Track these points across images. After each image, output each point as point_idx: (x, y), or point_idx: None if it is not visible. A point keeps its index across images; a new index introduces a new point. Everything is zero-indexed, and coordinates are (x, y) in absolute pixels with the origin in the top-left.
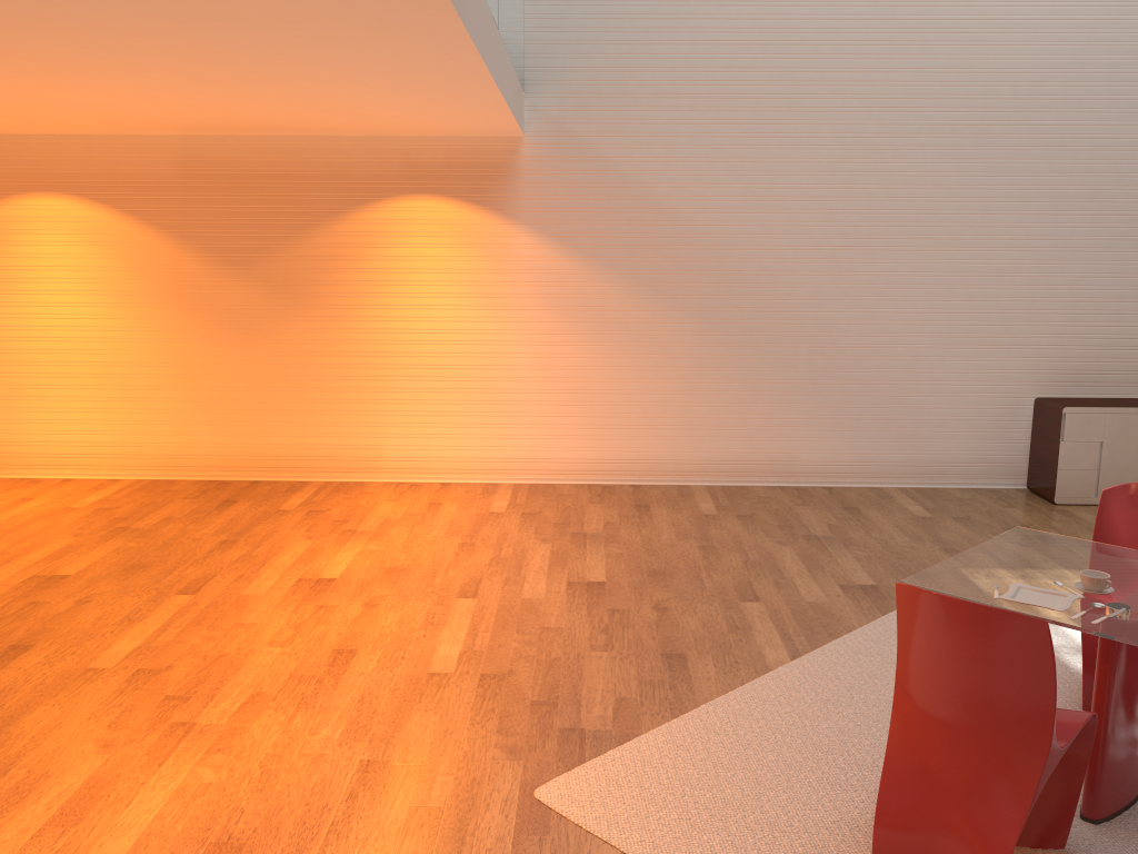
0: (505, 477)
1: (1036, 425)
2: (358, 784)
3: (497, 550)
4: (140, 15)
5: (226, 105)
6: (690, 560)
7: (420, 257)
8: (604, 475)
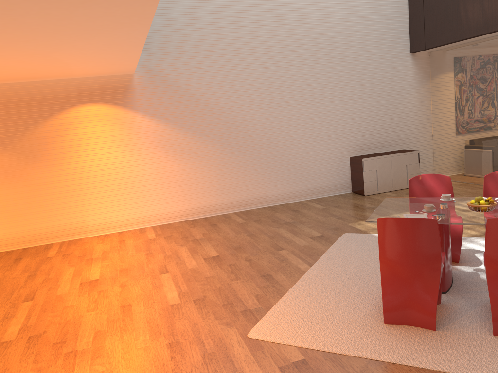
0: (147, 224)
1: (352, 167)
2: (172, 353)
3: (164, 253)
4: (0, 23)
5: (0, 68)
6: (247, 240)
7: (93, 131)
8: (190, 215)
